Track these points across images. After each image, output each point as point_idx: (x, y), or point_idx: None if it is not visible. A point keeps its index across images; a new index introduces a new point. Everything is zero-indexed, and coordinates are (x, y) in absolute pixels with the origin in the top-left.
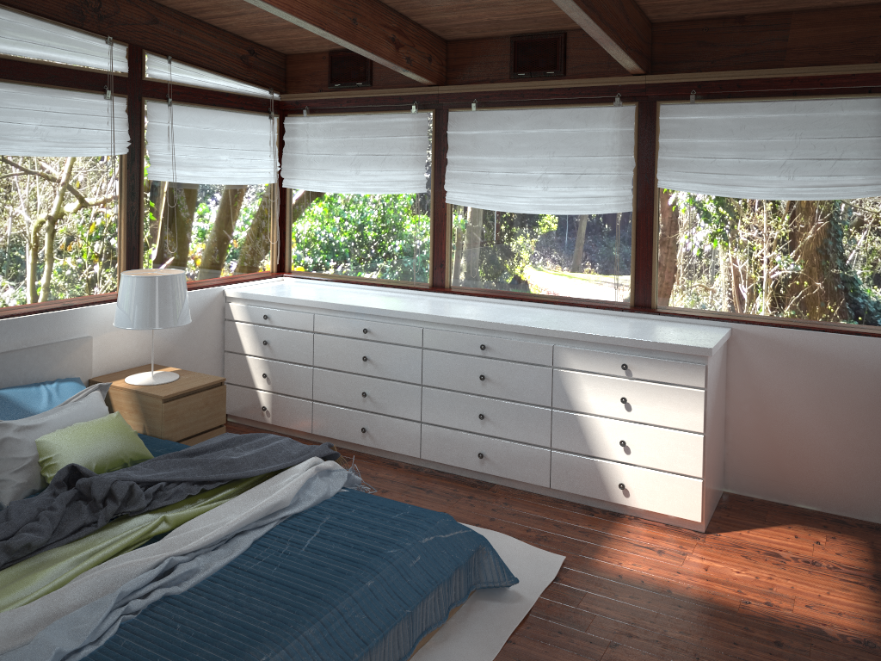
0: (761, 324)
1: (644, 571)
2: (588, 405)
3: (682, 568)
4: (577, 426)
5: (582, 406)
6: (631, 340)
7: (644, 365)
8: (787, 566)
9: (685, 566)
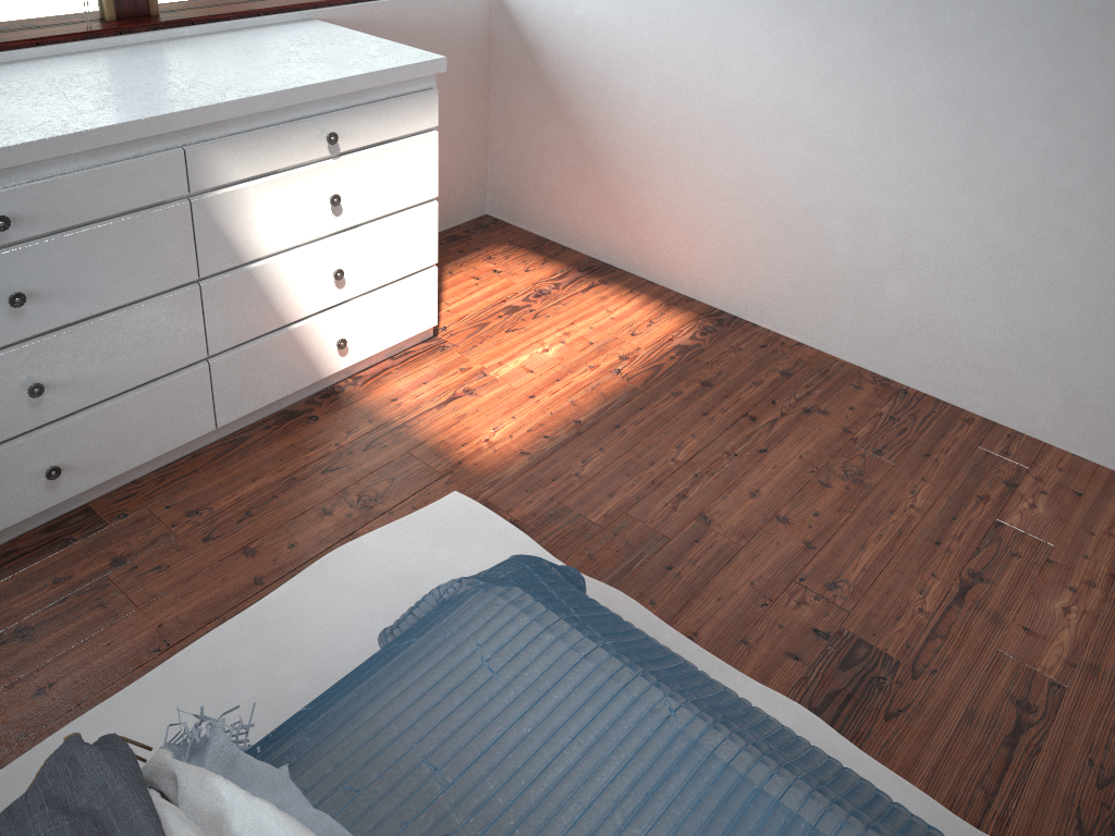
0: (346, 3)
1: (517, 424)
2: (272, 240)
3: (521, 389)
4: (255, 288)
5: (261, 247)
6: (333, 84)
7: (358, 122)
8: (544, 312)
9: (518, 385)
